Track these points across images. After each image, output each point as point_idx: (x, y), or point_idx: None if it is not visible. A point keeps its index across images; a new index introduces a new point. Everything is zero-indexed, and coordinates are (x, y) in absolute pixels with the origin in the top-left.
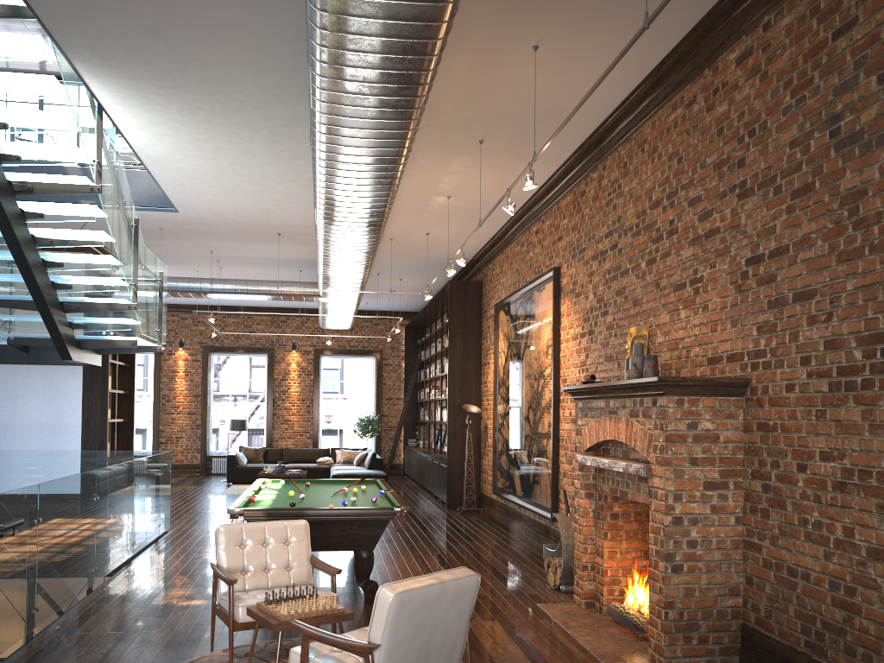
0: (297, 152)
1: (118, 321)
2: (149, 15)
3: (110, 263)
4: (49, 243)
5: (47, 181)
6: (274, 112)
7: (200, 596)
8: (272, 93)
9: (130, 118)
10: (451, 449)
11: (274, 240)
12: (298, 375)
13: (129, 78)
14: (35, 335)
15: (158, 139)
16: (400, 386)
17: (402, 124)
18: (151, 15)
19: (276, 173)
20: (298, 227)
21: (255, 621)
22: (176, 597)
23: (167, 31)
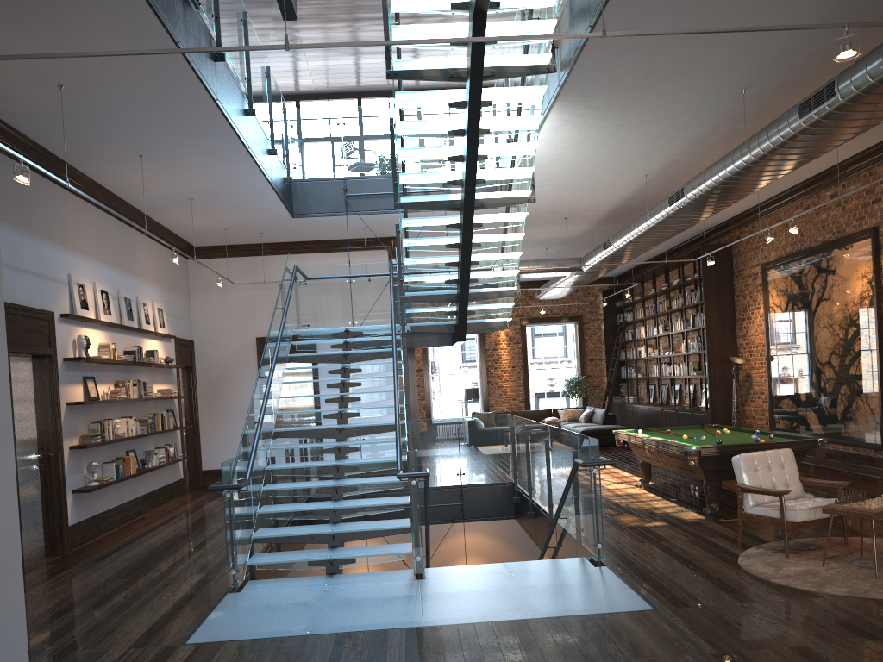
0: (661, 150)
1: (499, 306)
2: (658, 63)
3: (515, 258)
4: (477, 247)
5: (494, 197)
6: (678, 121)
7: (650, 520)
8: (692, 107)
9: (550, 138)
10: (712, 399)
11: (554, 223)
12: (507, 345)
13: (586, 109)
14: (432, 323)
15: (553, 151)
16: (601, 347)
17: (866, 128)
18: (660, 63)
19: (622, 168)
20: (588, 211)
21: (806, 520)
22: (633, 521)
23: (659, 72)
